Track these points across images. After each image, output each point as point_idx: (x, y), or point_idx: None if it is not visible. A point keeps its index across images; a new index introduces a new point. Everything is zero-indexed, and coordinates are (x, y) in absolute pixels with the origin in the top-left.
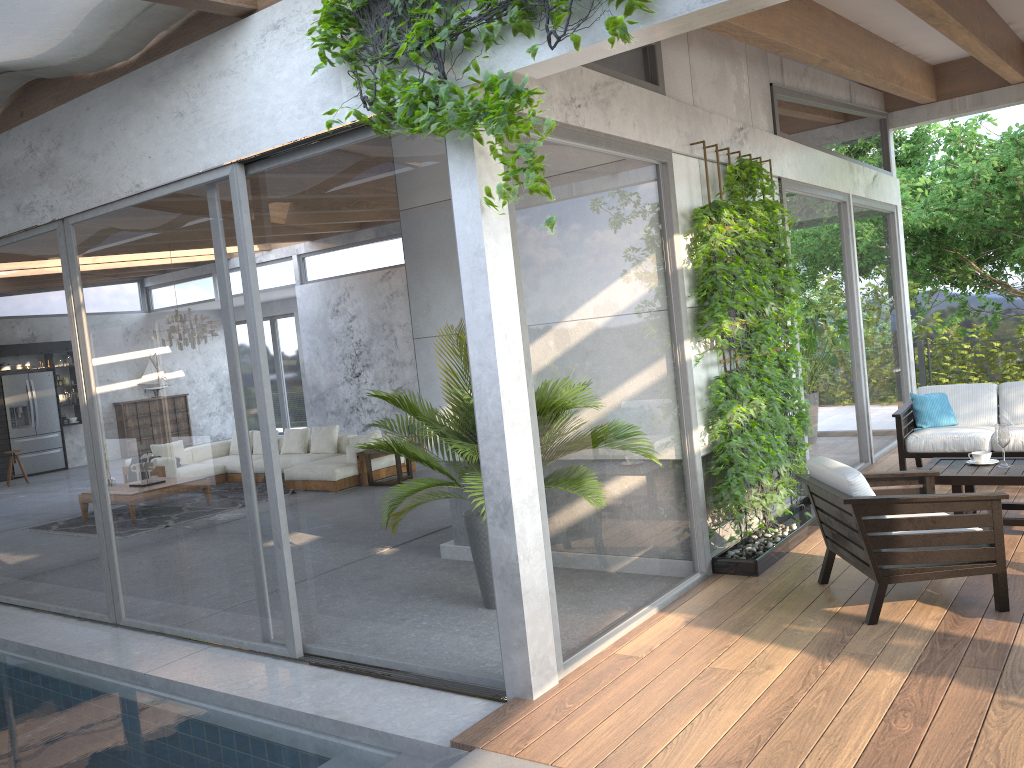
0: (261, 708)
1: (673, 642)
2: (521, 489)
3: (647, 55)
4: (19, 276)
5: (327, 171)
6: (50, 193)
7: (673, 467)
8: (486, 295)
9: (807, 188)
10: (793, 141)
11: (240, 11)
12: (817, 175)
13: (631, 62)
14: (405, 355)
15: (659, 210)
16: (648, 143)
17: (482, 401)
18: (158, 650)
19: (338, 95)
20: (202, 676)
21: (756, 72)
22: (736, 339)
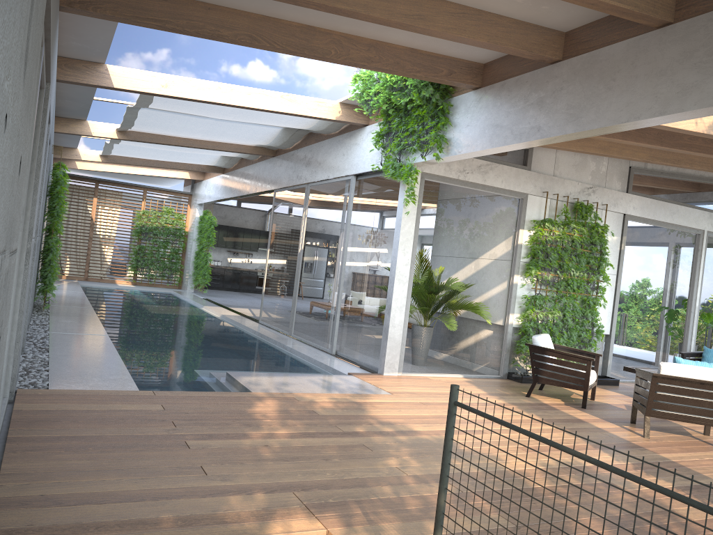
0: (310, 359)
1: (450, 381)
2: (397, 302)
3: (524, 153)
4: (292, 201)
5: (375, 183)
6: (306, 173)
7: (493, 325)
8: (399, 234)
9: (653, 222)
10: (643, 196)
11: (363, 124)
12: (666, 216)
13: (511, 156)
14: (381, 251)
15: (514, 218)
16: (510, 189)
17: (391, 269)
18: (295, 343)
19: (380, 159)
20: (301, 350)
21: (617, 161)
22: (547, 281)
